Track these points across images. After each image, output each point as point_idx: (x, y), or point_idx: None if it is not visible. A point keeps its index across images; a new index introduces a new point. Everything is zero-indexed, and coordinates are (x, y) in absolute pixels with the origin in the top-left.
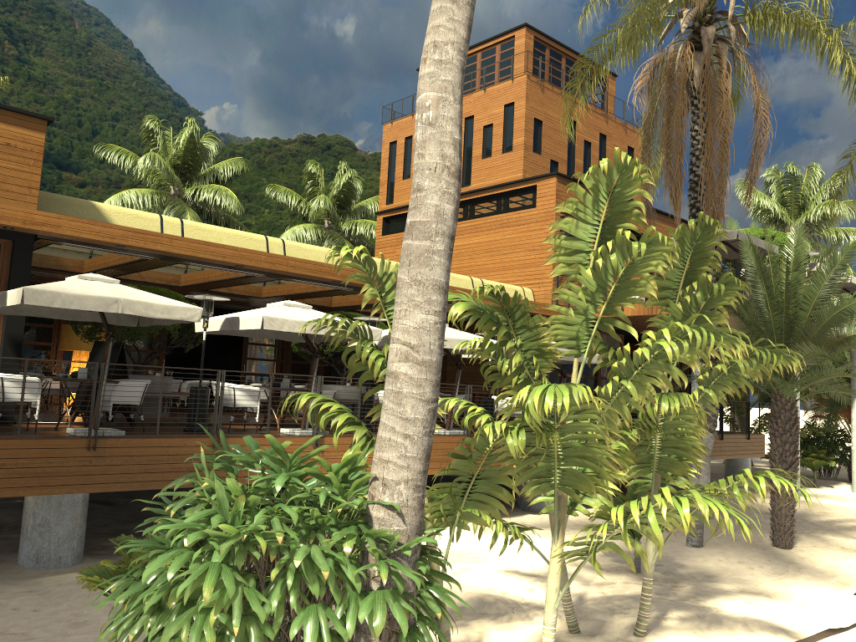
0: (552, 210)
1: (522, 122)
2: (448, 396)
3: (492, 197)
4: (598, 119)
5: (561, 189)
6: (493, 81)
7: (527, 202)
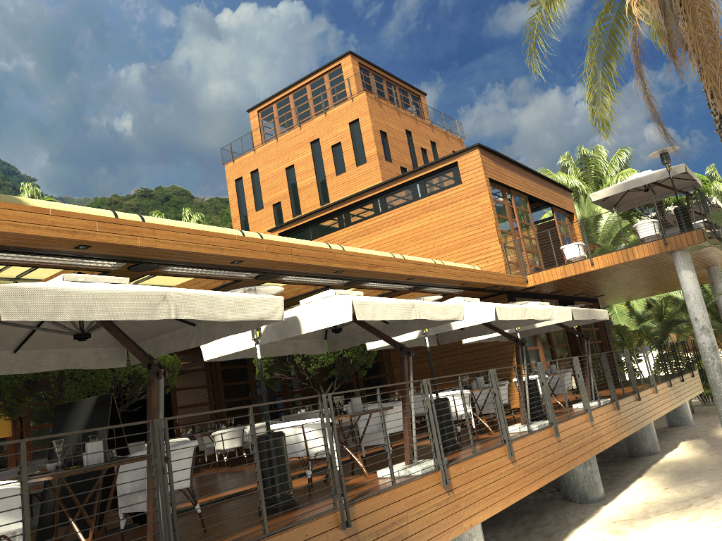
0: (482, 182)
1: (371, 134)
2: (503, 384)
3: (405, 185)
4: (426, 129)
5: (484, 160)
6: (328, 107)
7: (448, 181)
